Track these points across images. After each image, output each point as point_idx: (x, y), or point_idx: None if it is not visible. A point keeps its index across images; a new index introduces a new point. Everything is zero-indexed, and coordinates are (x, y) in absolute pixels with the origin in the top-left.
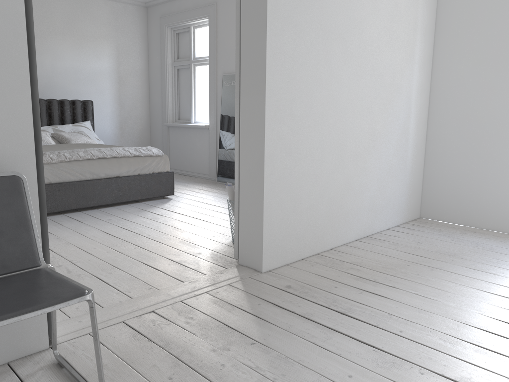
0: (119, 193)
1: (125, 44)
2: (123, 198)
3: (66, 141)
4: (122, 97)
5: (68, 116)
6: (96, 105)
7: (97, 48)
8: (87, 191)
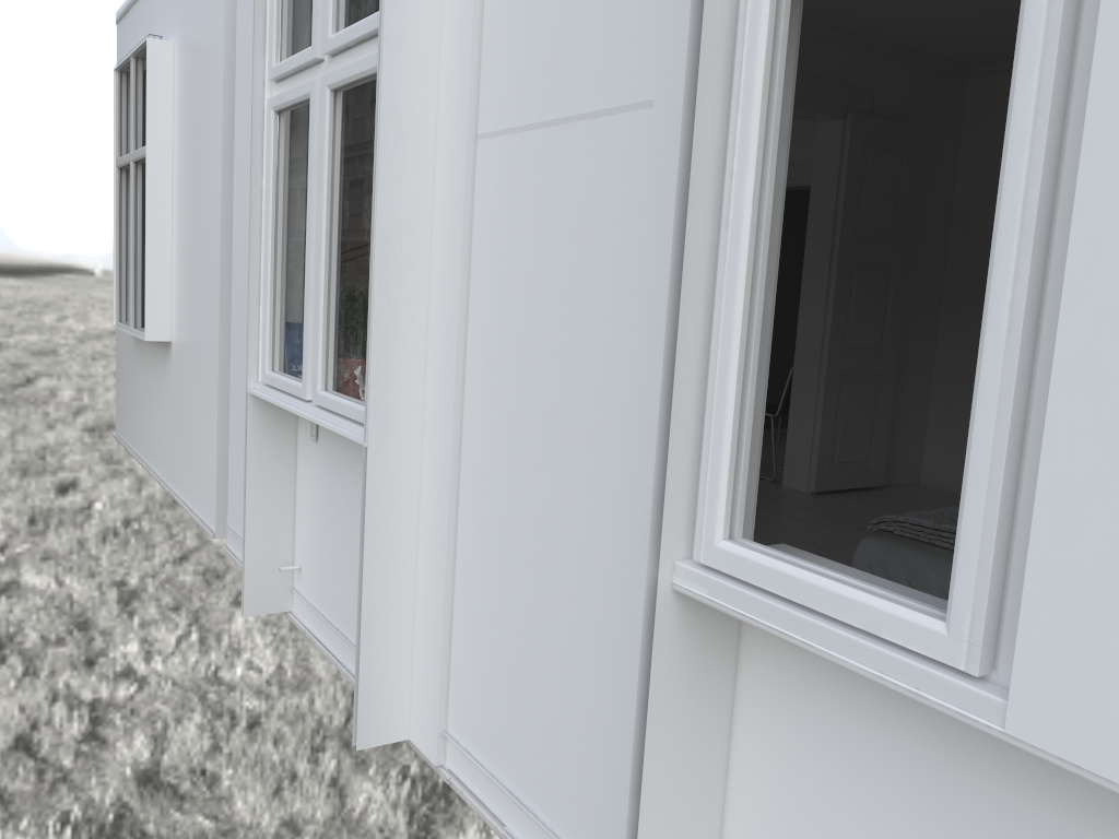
0: None
1: None
2: None
3: None
4: None
5: None
6: None
7: None
8: None
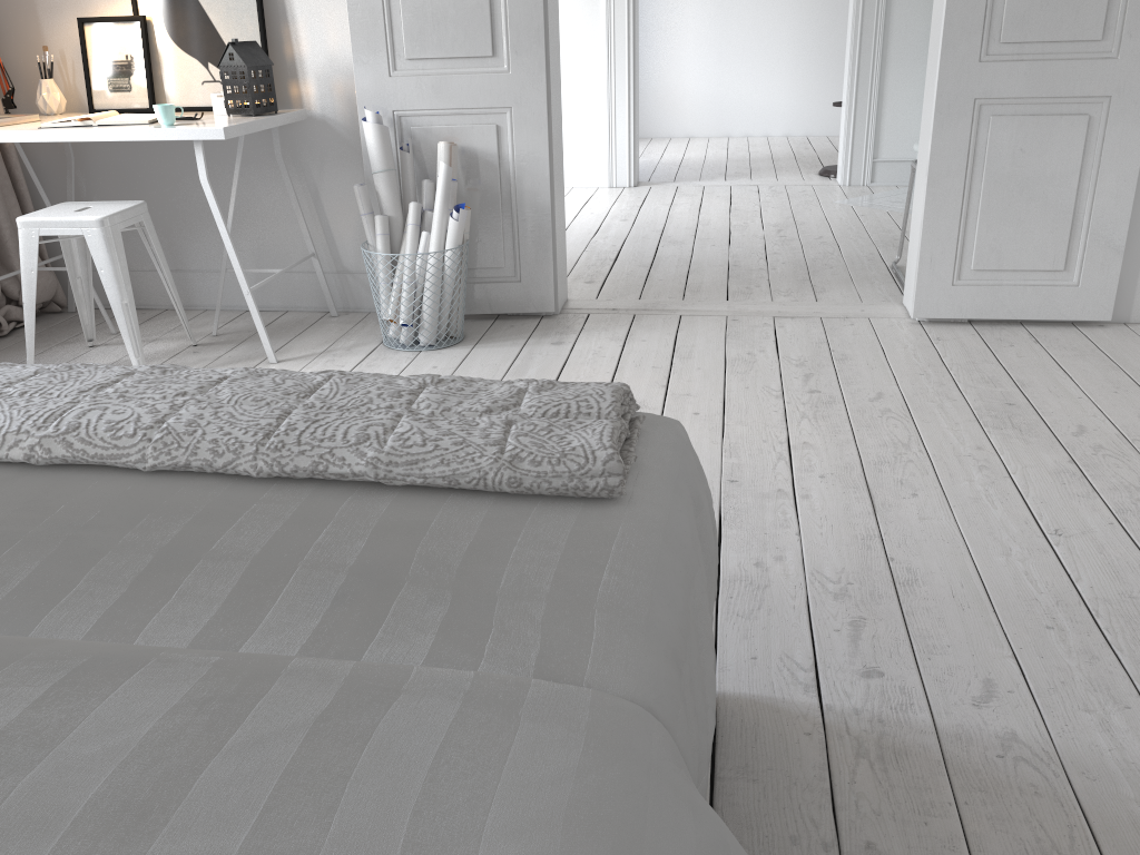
0: None
1: None
2: None
3: None
4: None
5: None
6: None
7: None
8: None
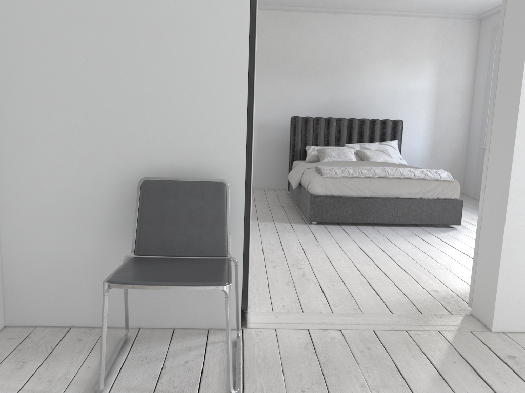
0: (396, 214)
1: (449, 61)
2: (400, 219)
3: (366, 158)
4: (438, 117)
5: (376, 134)
6: (409, 125)
7: (418, 68)
8: (364, 207)
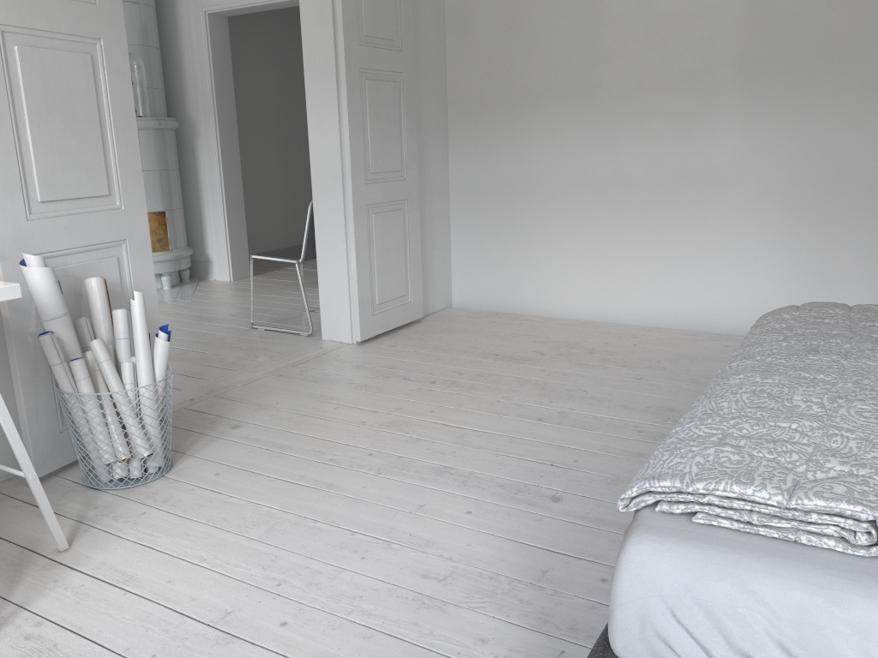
0: None
1: None
2: None
3: None
4: None
5: None
6: None
7: None
8: None
